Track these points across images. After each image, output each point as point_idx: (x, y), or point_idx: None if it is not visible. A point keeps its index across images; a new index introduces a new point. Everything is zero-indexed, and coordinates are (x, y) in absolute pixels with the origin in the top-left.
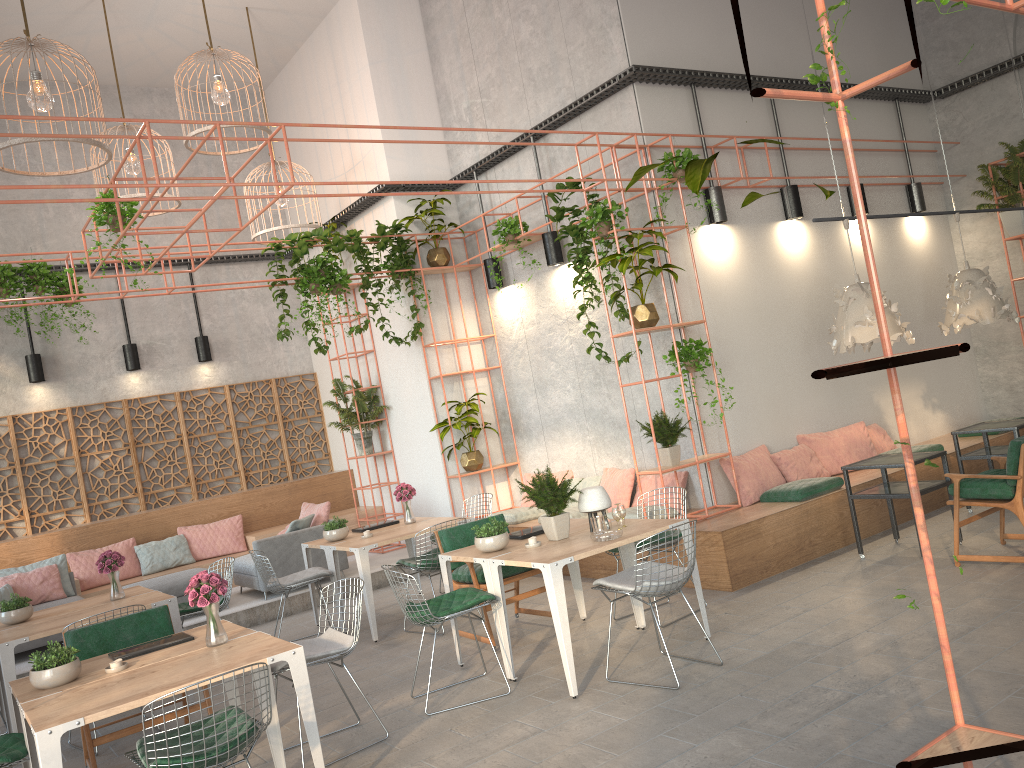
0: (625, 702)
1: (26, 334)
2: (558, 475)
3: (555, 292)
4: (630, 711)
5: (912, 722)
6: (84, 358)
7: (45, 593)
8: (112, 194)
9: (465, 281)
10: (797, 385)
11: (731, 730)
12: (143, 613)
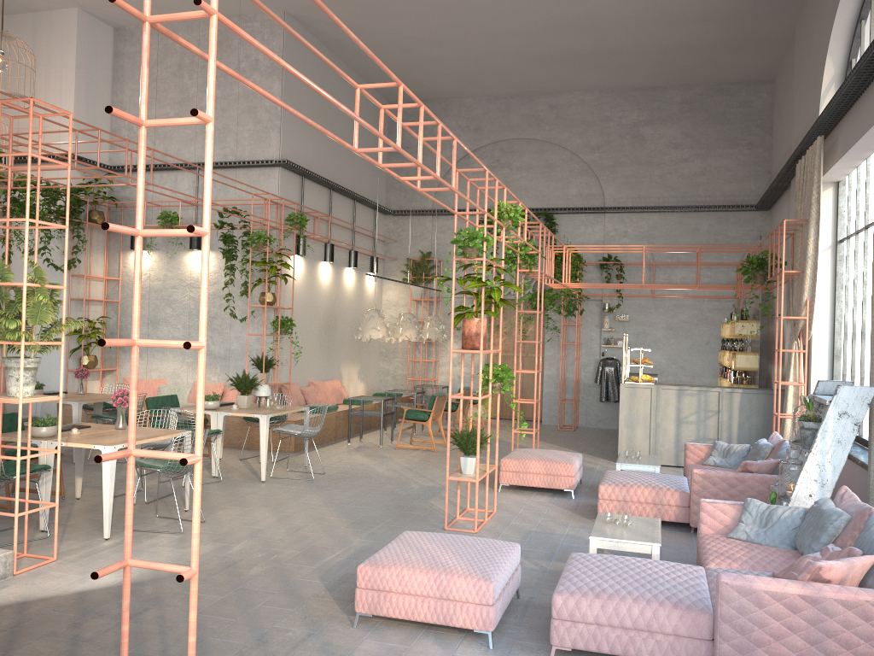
0: (291, 483)
1: None
2: (155, 381)
3: (185, 265)
4: (298, 485)
5: (419, 486)
6: None
7: None
8: None
9: (103, 236)
10: (313, 353)
11: (352, 489)
12: (11, 414)
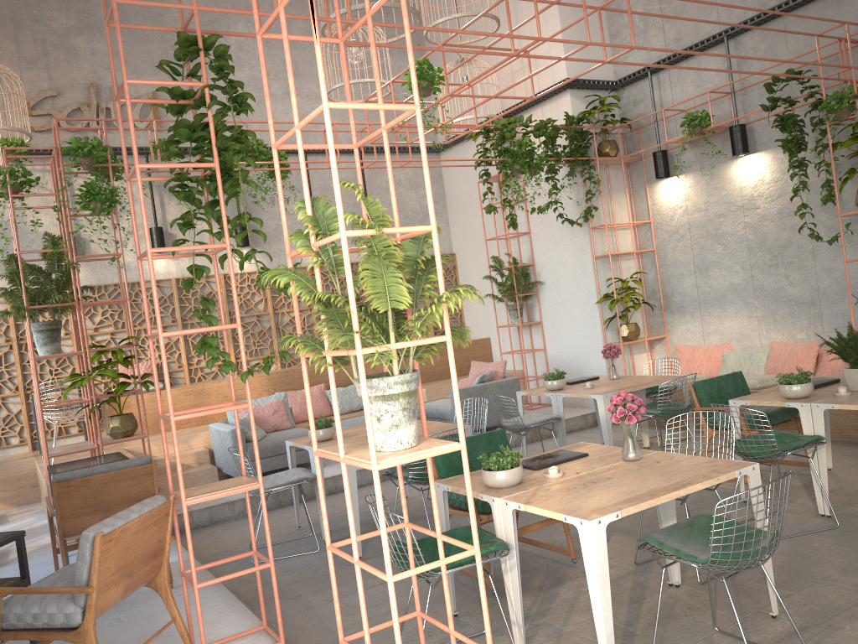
0: None
1: (234, 205)
2: (716, 347)
3: (731, 181)
4: None
5: None
6: (277, 229)
7: (277, 423)
8: (426, 61)
9: (622, 173)
10: None
11: None
12: (489, 434)
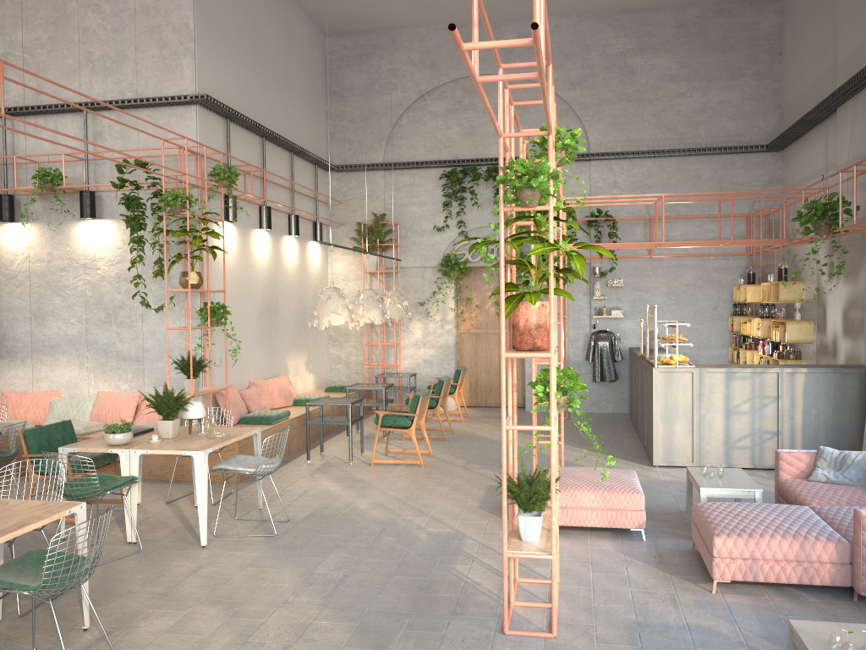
0: (245, 545)
1: None
2: (45, 394)
3: (76, 240)
4: (256, 549)
5: (427, 535)
6: None
7: None
8: None
9: None
10: (253, 345)
11: (335, 550)
12: None
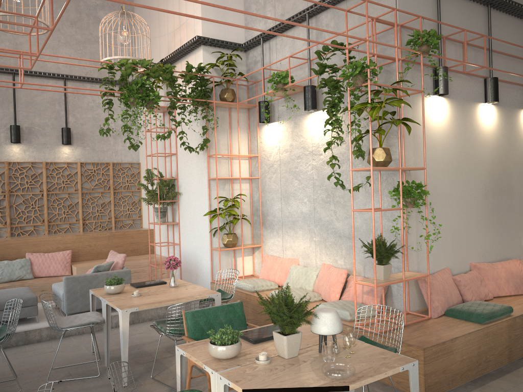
0: None
1: None
2: (288, 260)
3: (306, 131)
4: None
5: None
6: None
7: None
8: None
9: (244, 115)
10: (475, 225)
11: None
12: None
